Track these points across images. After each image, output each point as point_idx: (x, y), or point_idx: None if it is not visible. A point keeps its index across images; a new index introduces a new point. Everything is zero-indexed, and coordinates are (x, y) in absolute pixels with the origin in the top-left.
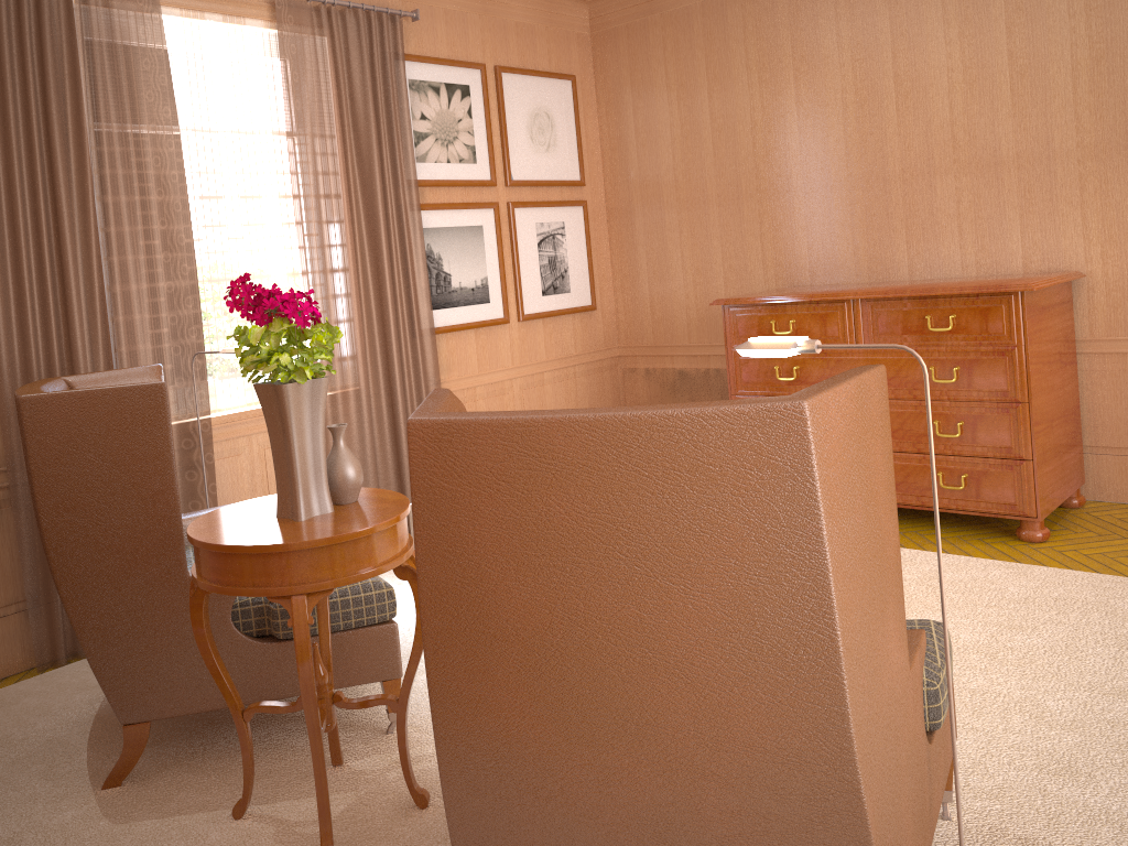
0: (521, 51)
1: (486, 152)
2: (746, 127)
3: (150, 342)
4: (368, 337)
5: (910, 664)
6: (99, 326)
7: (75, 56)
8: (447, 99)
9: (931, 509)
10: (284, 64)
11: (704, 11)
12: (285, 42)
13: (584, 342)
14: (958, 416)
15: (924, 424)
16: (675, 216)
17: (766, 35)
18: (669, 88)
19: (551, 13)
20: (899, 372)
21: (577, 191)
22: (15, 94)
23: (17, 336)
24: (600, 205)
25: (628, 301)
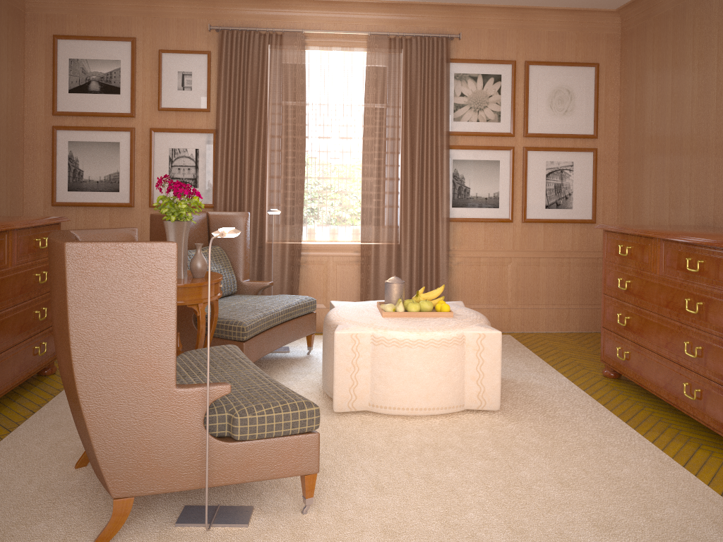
0: (550, 50)
1: (508, 115)
2: (688, 100)
3: (280, 203)
4: (402, 217)
5: (183, 388)
6: (259, 193)
7: (262, 73)
8: (482, 84)
9: (682, 410)
10: (368, 70)
11: (674, 14)
12: (371, 58)
13: (581, 243)
14: (699, 342)
15: (682, 342)
16: (649, 163)
17: (704, 31)
18: (653, 71)
19: (582, 23)
20: (673, 298)
21: (590, 141)
22: (236, 91)
23: (224, 193)
24: (613, 152)
25: (622, 220)
